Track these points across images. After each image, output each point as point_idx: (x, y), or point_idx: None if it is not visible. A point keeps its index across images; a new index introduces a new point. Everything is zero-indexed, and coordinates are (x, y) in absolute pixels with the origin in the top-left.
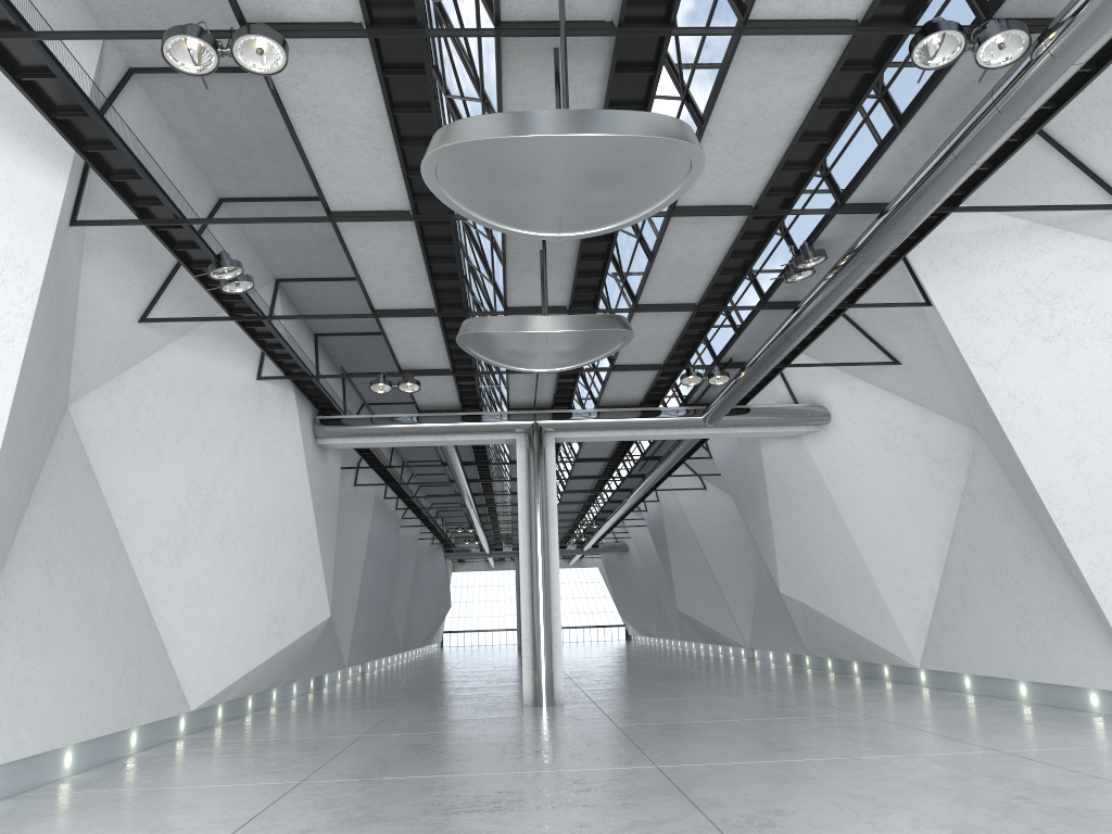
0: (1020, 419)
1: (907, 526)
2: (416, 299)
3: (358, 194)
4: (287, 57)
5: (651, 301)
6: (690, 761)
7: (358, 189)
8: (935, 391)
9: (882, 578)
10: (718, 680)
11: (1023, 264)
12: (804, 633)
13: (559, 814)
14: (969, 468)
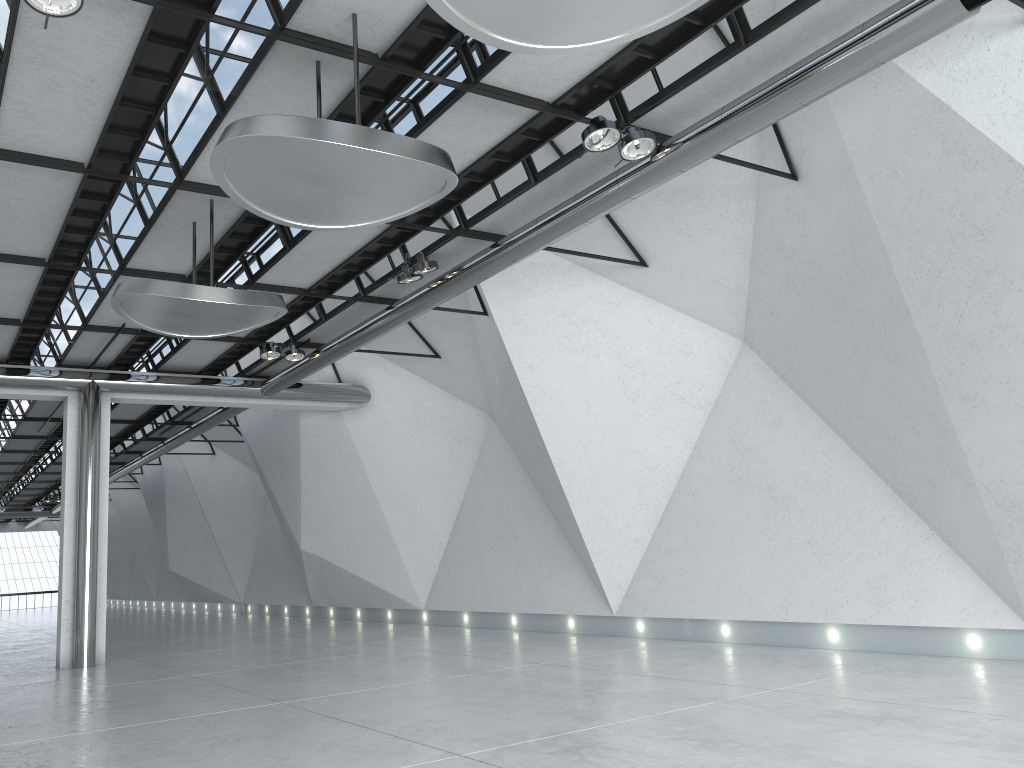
0: (547, 410)
1: (427, 491)
2: (30, 246)
3: (37, 138)
4: (82, 5)
5: (267, 281)
6: (307, 696)
7: (41, 133)
8: (465, 382)
9: (400, 535)
10: (237, 632)
11: (564, 293)
12: (314, 586)
13: (247, 748)
14: (483, 446)
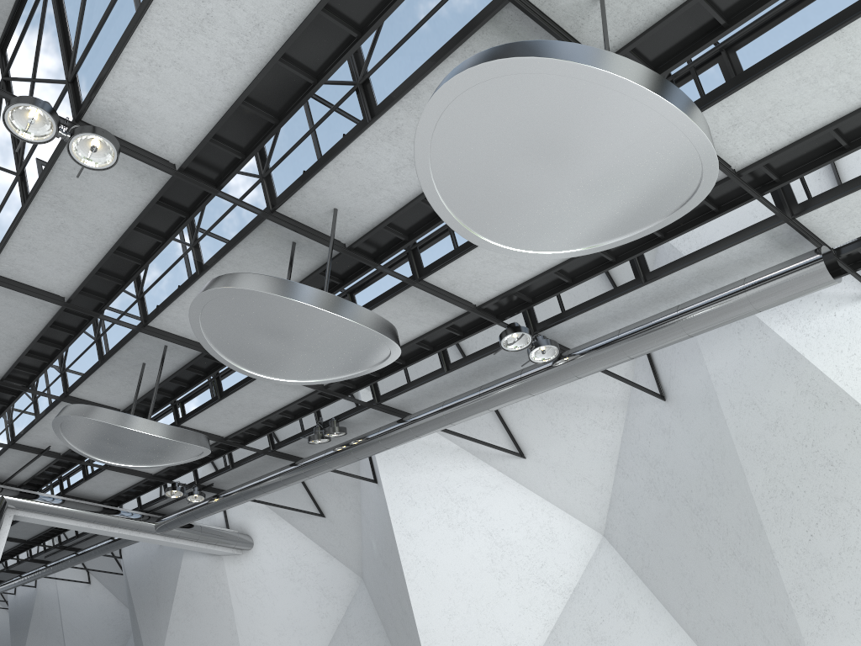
0: (420, 578)
1: (289, 644)
2: None
3: (32, 269)
4: (116, 163)
5: (191, 425)
6: None
7: (37, 266)
8: (343, 542)
9: None
10: None
11: (448, 472)
12: None
13: None
14: (349, 605)
